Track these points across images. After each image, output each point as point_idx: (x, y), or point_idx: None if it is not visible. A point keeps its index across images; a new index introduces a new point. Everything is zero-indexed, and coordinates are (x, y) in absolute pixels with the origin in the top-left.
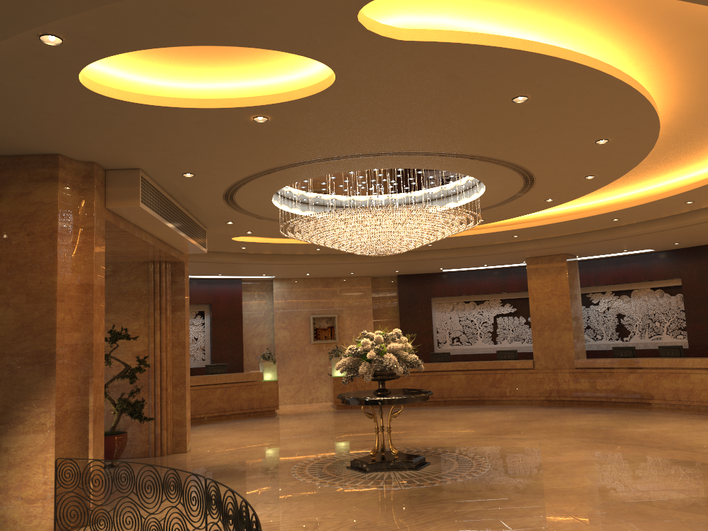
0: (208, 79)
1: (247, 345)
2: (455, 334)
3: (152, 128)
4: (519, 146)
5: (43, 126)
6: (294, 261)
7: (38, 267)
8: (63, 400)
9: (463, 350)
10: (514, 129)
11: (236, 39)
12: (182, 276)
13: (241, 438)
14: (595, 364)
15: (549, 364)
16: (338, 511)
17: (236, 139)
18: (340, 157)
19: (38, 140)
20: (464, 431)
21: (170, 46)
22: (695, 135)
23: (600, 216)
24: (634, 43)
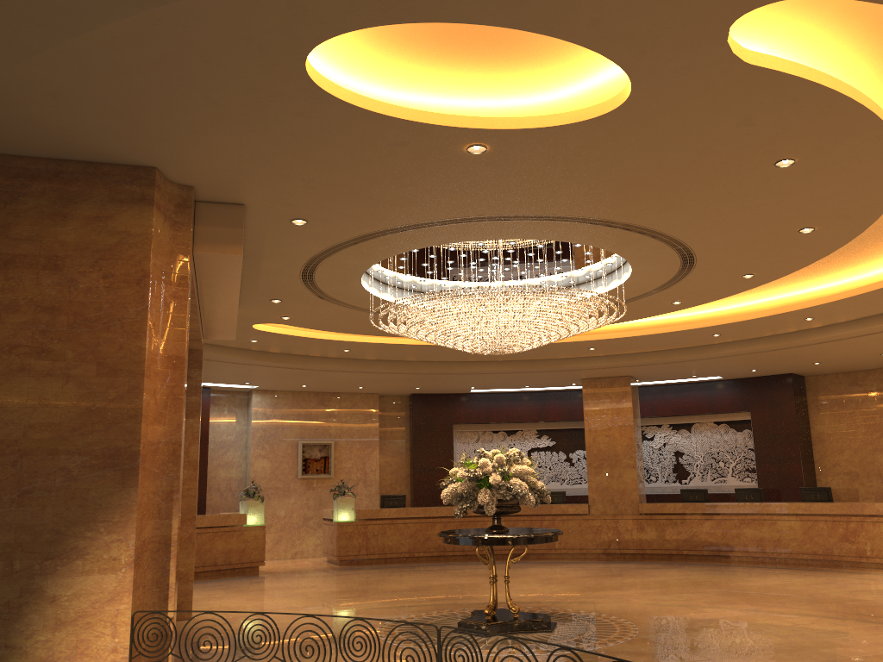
0: (418, 89)
1: (210, 478)
2: None
3: (326, 143)
4: (719, 226)
5: (180, 121)
6: (308, 365)
7: (118, 325)
8: (143, 524)
9: None
10: (737, 203)
11: (567, 28)
12: (198, 369)
13: (251, 601)
14: (664, 508)
15: (607, 509)
16: None
17: (416, 175)
18: (511, 217)
19: (149, 142)
20: (547, 588)
21: (479, 23)
22: (865, 237)
23: (705, 329)
24: None
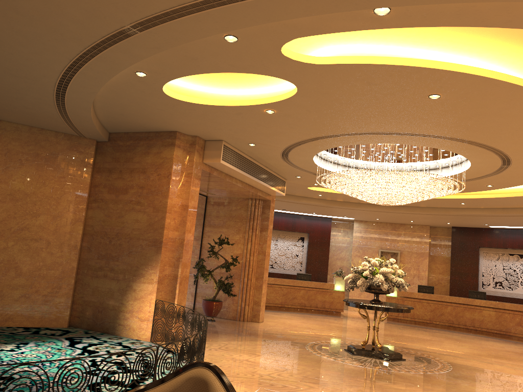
0: (242, 88)
1: (332, 265)
2: (498, 280)
3: (214, 117)
4: (467, 129)
5: (162, 116)
6: (359, 208)
7: (160, 193)
8: (164, 268)
9: (504, 293)
10: (451, 117)
11: (226, 69)
12: (268, 209)
13: (300, 322)
14: None
15: None
16: (307, 367)
17: (265, 123)
18: (338, 135)
19: (163, 123)
20: (462, 350)
21: (196, 74)
22: None
23: None
24: (522, 53)
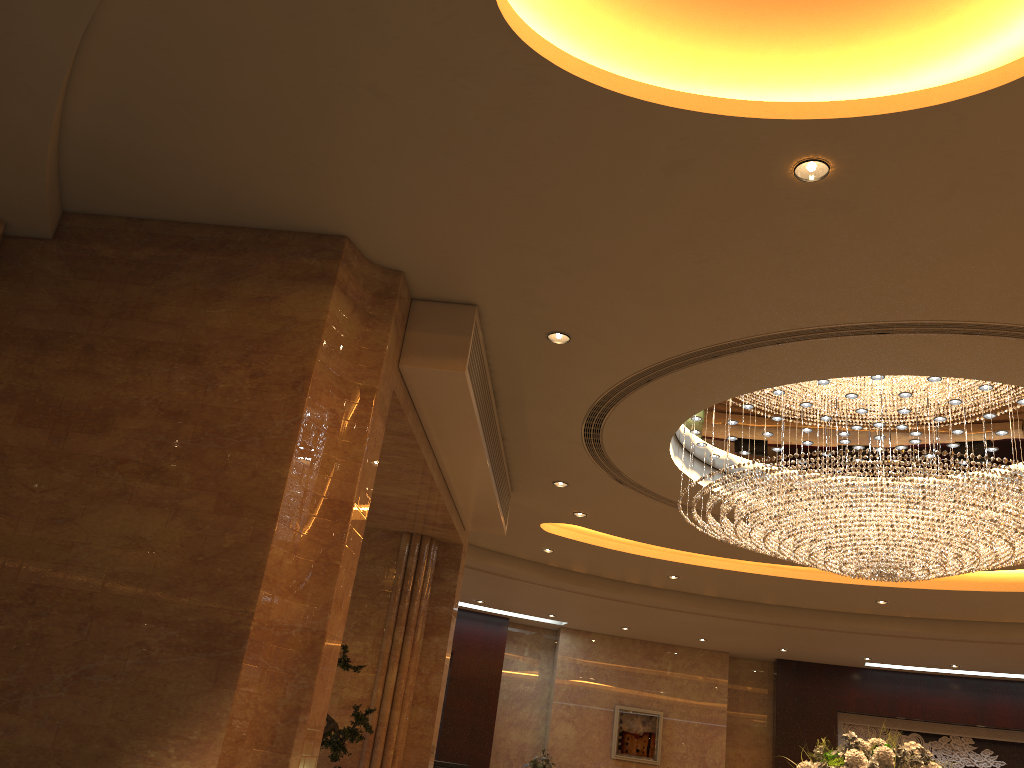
0: (710, 78)
1: (498, 739)
2: None
3: (564, 174)
4: None
5: (351, 140)
6: (622, 594)
7: (256, 443)
8: (237, 753)
9: None
10: None
11: None
12: (454, 570)
13: None
14: None
15: None
16: None
17: (716, 236)
18: (893, 327)
19: (324, 187)
20: None
21: None
22: None
23: None
24: None
